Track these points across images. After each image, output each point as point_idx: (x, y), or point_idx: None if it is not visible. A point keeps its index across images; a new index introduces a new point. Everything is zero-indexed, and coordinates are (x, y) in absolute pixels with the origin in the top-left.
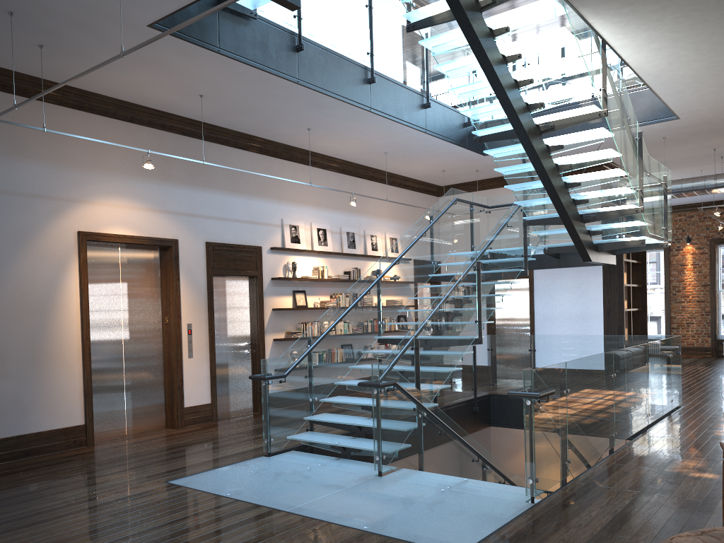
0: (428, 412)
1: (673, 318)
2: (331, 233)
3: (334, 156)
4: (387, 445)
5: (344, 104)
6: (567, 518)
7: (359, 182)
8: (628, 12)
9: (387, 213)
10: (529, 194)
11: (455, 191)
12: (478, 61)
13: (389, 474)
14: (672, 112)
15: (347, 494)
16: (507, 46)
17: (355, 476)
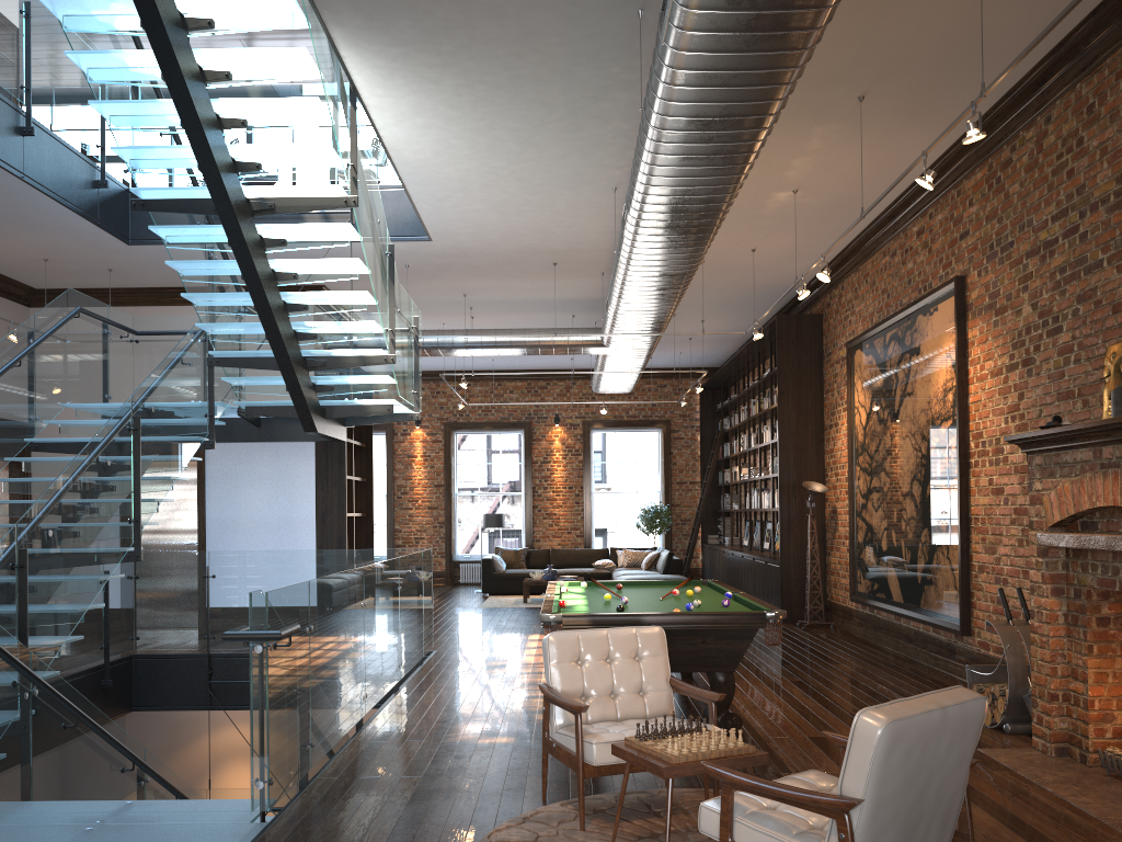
0: (46, 687)
1: (398, 531)
2: None
3: None
4: None
5: None
6: (329, 836)
7: None
8: (398, 56)
9: None
10: (225, 313)
11: (78, 296)
12: (158, 63)
13: None
14: (425, 228)
15: None
16: (209, 52)
17: None
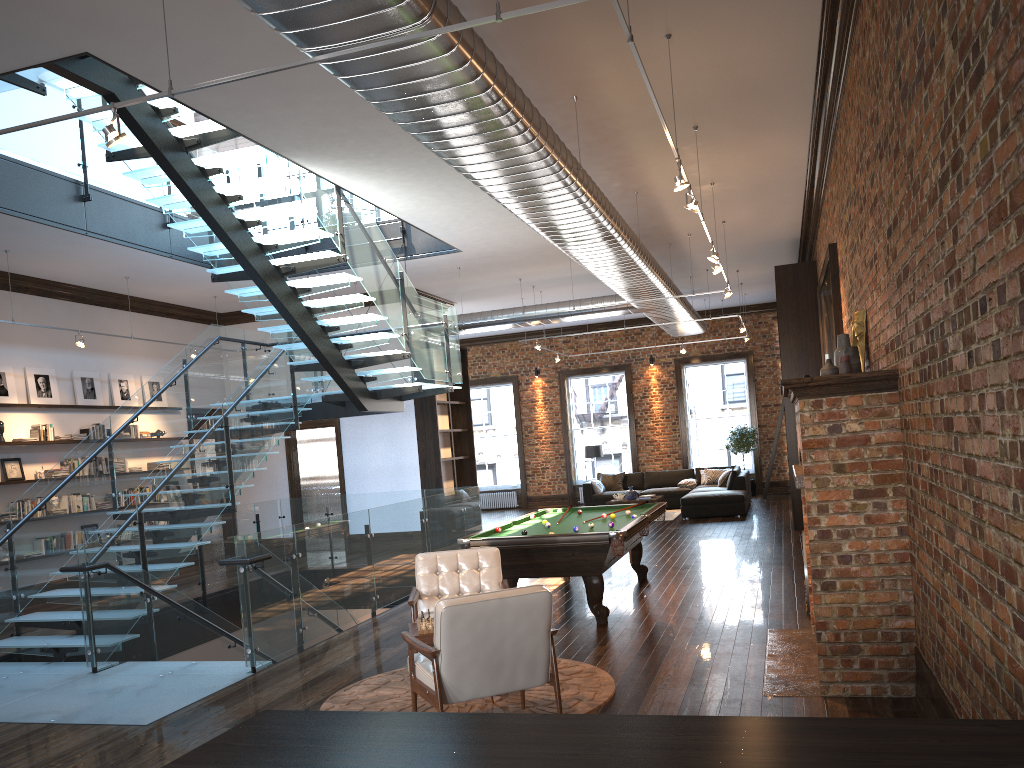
0: (158, 595)
1: (528, 463)
2: (58, 380)
3: (55, 280)
4: (102, 636)
5: (48, 227)
6: (278, 680)
7: (98, 312)
8: (345, 163)
9: (143, 351)
10: (288, 337)
11: (218, 328)
12: (190, 203)
13: (106, 670)
14: (450, 245)
15: (44, 695)
16: (224, 187)
17: (63, 677)
